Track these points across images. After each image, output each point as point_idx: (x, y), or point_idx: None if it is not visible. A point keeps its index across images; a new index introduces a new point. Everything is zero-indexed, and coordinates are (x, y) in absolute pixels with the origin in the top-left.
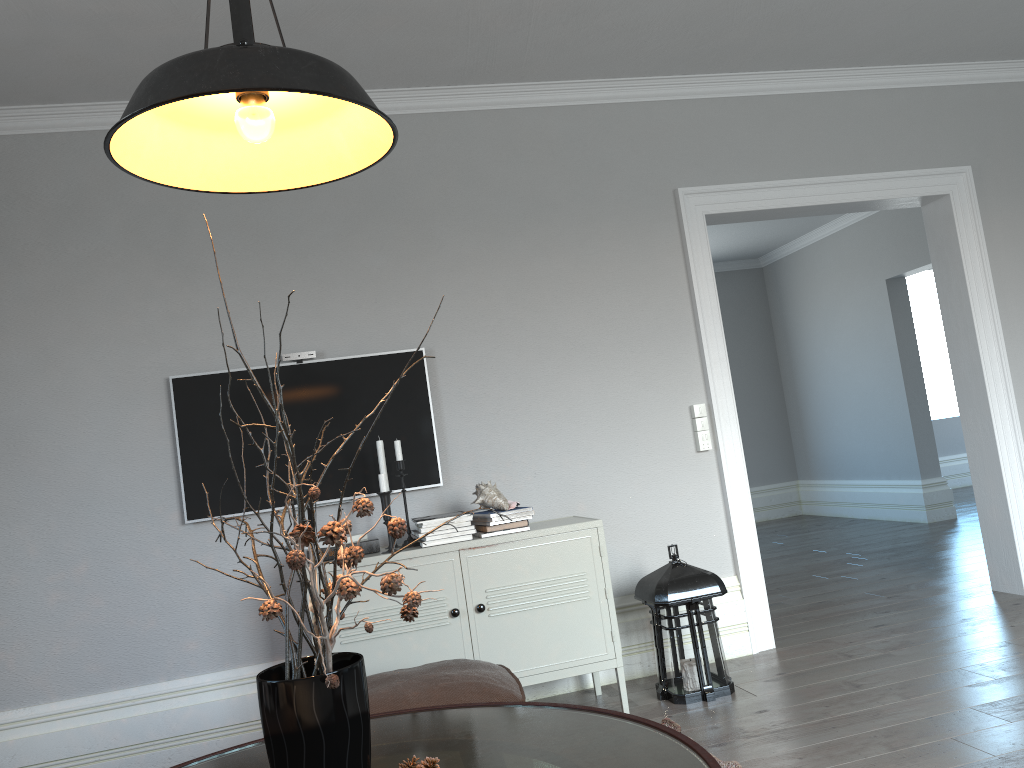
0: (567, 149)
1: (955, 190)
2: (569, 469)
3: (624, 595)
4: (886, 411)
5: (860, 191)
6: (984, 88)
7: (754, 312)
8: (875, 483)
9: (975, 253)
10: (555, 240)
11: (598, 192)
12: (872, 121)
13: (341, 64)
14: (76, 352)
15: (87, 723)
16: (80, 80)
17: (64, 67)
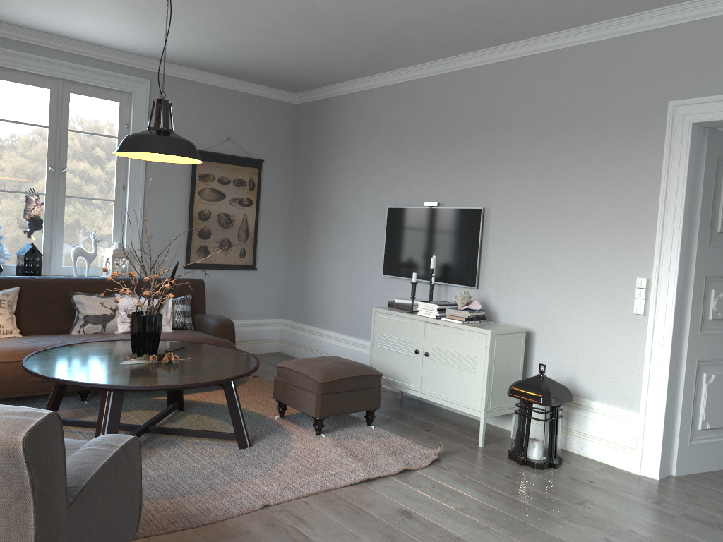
0: (595, 74)
1: None
2: (546, 299)
3: None
4: None
5: None
6: None
7: None
8: None
9: None
10: (572, 143)
11: (610, 106)
12: None
13: (445, 44)
14: (365, 190)
15: (346, 346)
16: (361, 68)
17: (349, 65)
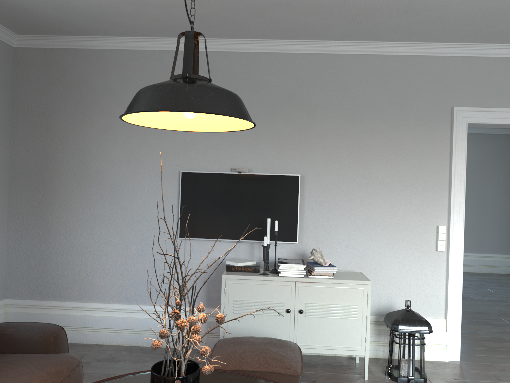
0: (394, 79)
1: None
2: (364, 247)
3: (381, 315)
4: None
5: None
6: None
7: (507, 158)
8: None
9: None
10: (378, 127)
11: (407, 104)
12: None
13: (279, 29)
14: (143, 153)
15: (127, 316)
16: (158, 29)
17: (151, 23)
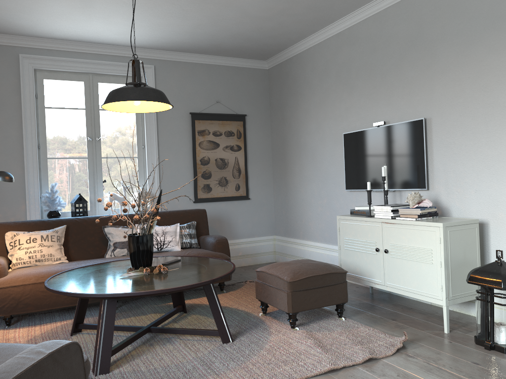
0: None
1: None
2: (496, 190)
3: None
4: None
5: None
6: None
7: None
8: None
9: None
10: (502, 41)
11: None
12: None
13: None
14: (324, 124)
15: (323, 252)
16: (309, 25)
17: (298, 24)
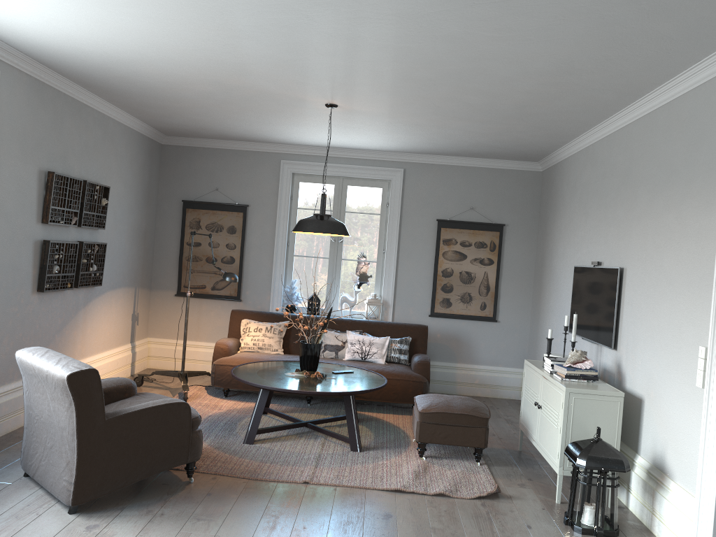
0: (688, 125)
1: None
2: (652, 365)
3: (656, 467)
4: None
5: None
6: None
7: None
8: None
9: None
10: (672, 199)
11: (695, 158)
12: None
13: (580, 112)
14: (567, 250)
15: None
16: (551, 138)
17: (537, 137)
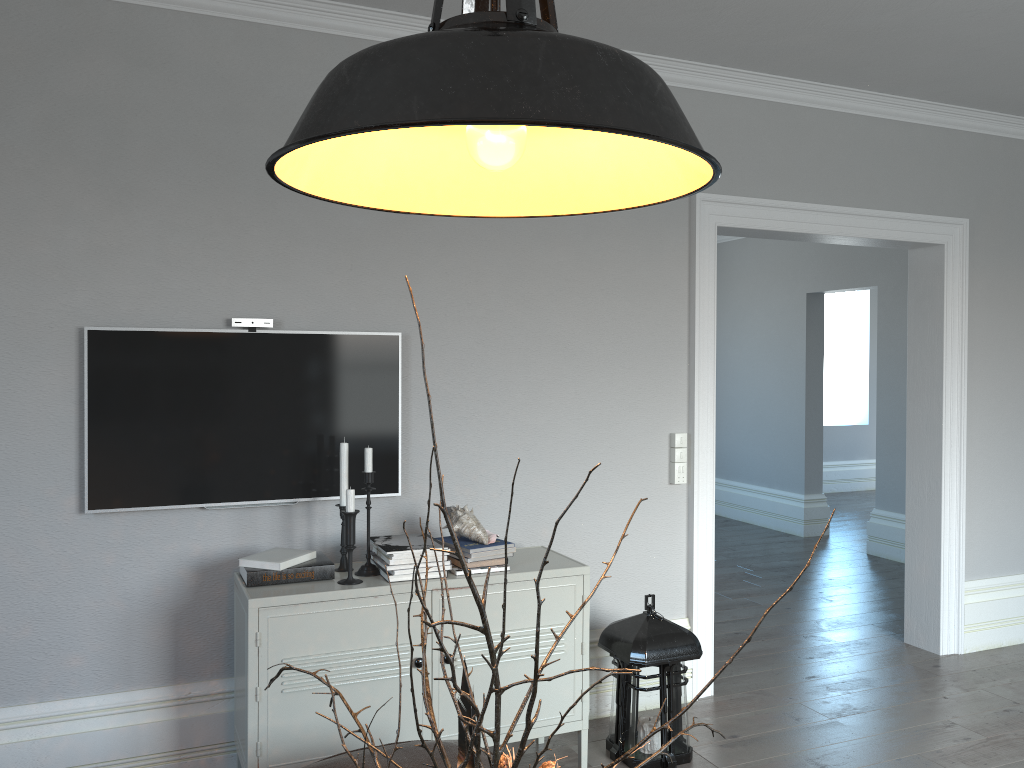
0: None
1: (950, 241)
2: (538, 489)
3: None
4: (781, 422)
5: (867, 227)
6: (992, 140)
7: None
8: (756, 488)
9: (956, 309)
10: (560, 228)
11: None
12: (889, 154)
13: None
14: None
15: None
16: None
17: None
